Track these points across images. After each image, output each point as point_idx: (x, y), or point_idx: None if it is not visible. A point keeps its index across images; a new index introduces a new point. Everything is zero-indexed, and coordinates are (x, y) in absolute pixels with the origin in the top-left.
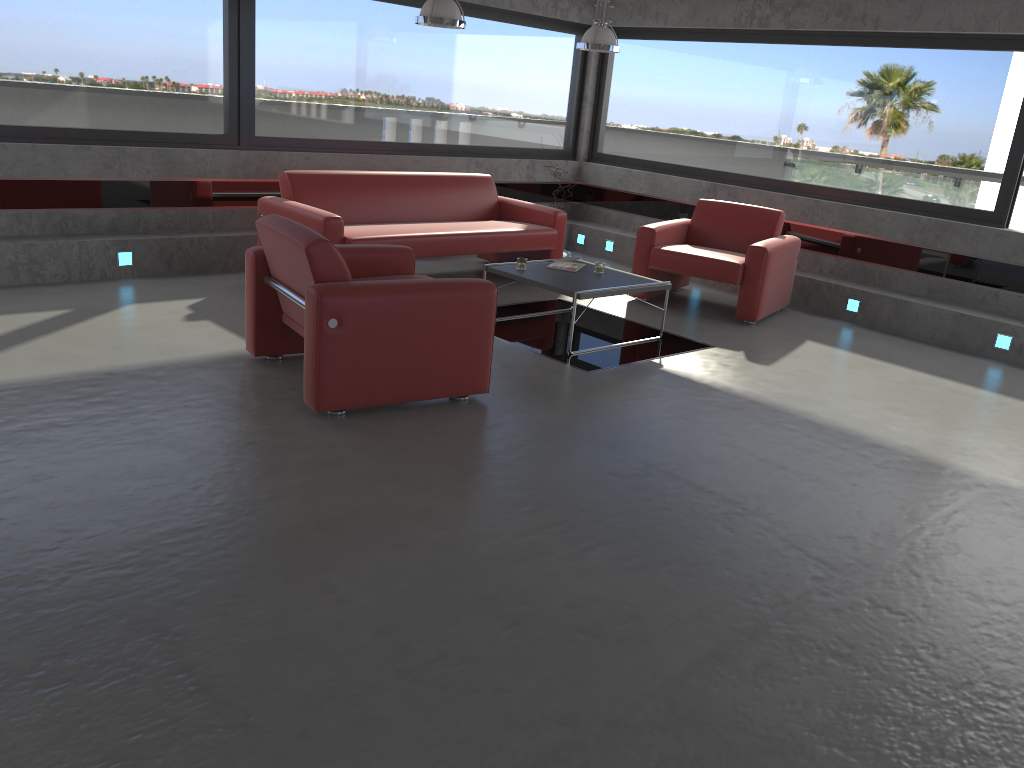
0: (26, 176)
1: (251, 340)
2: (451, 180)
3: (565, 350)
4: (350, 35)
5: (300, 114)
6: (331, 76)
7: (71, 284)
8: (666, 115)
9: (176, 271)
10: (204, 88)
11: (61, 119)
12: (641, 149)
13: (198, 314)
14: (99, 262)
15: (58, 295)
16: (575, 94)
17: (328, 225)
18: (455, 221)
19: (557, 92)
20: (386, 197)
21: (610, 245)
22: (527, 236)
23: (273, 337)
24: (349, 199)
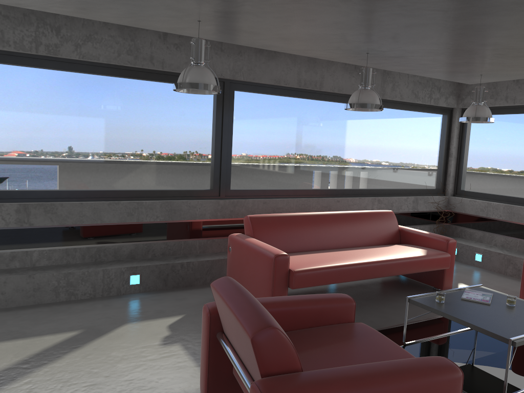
0: (74, 223)
1: (203, 390)
2: (365, 216)
3: (497, 391)
4: (295, 121)
5: (261, 173)
6: (282, 148)
7: (94, 300)
8: (517, 164)
9: (170, 286)
10: (198, 160)
11: (102, 184)
12: (496, 187)
13: (173, 336)
14: (116, 283)
15: (79, 313)
16: (443, 152)
17: (277, 261)
18: (369, 246)
19: (431, 151)
20: (319, 231)
21: (479, 256)
22: (428, 260)
23: (223, 388)
24: (293, 233)
